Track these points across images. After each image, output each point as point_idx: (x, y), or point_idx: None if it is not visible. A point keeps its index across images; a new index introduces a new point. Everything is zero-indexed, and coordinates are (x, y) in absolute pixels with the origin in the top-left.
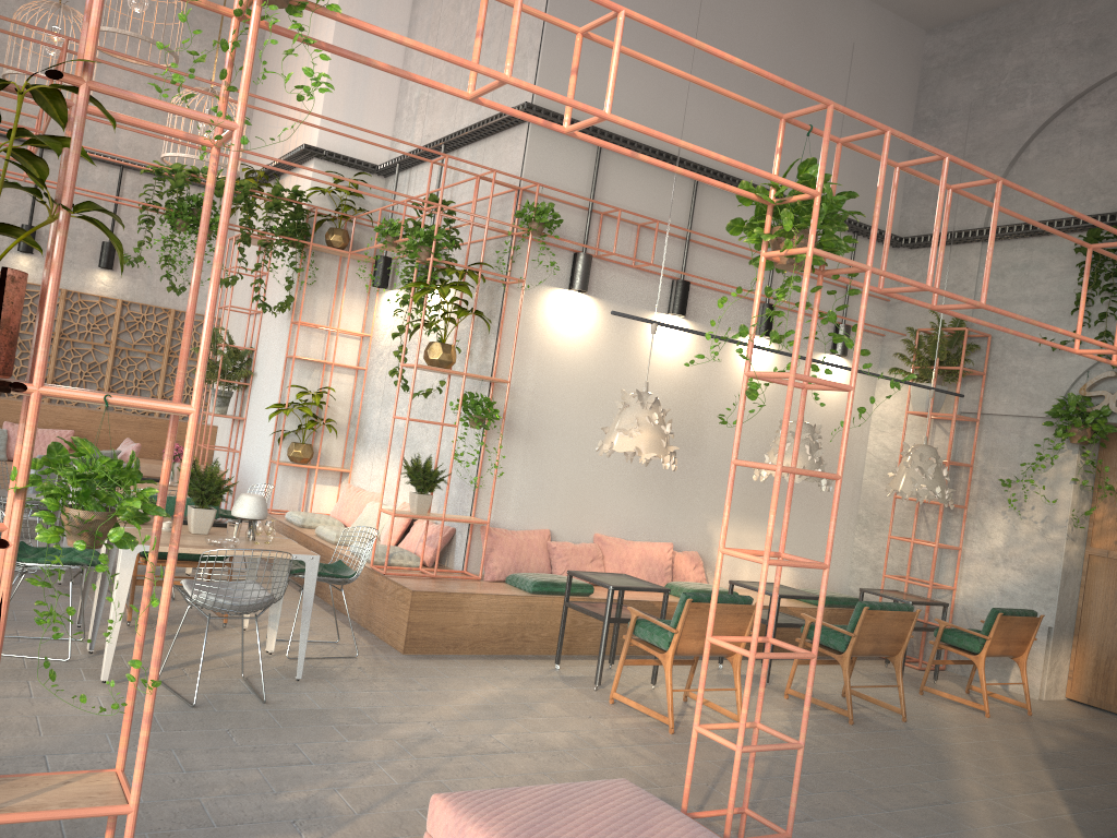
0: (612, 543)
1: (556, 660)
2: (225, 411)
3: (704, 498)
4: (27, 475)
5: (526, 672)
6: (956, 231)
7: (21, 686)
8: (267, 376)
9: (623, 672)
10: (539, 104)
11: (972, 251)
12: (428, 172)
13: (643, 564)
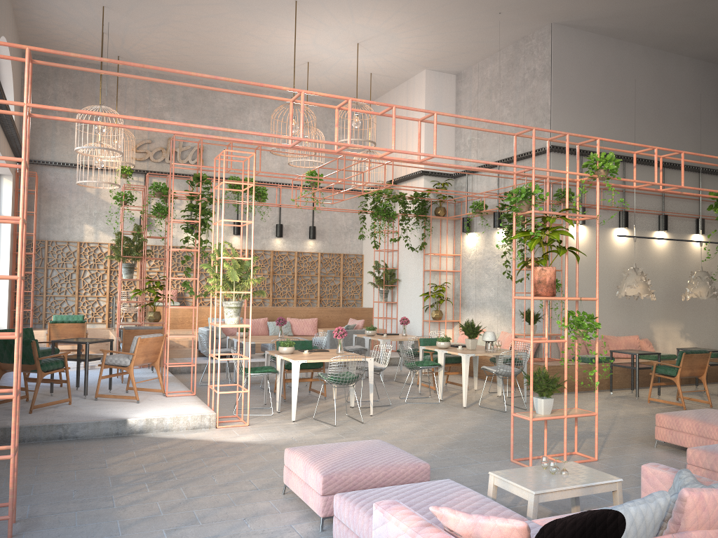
0: (610, 338)
1: (610, 390)
2: (386, 300)
3: (646, 312)
4: (567, 321)
5: (601, 396)
6: None
7: (441, 410)
8: (410, 281)
9: (639, 393)
10: (553, 143)
11: None
12: (485, 176)
13: (627, 346)
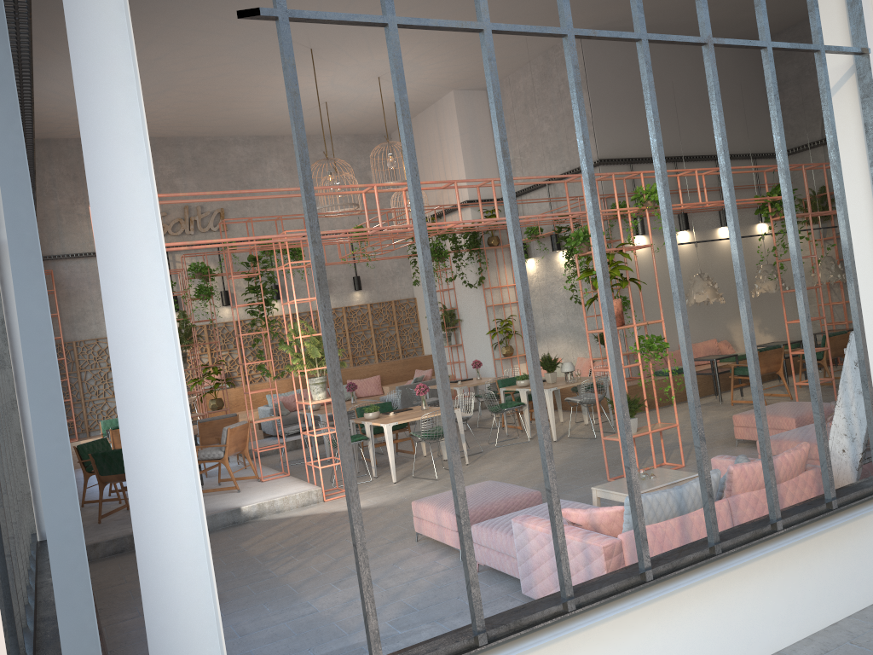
0: None
1: None
2: (451, 343)
3: (721, 313)
4: (638, 346)
5: (686, 406)
6: (807, 144)
7: (533, 448)
8: (473, 319)
9: (723, 397)
10: (600, 156)
11: (819, 151)
12: (535, 197)
13: (706, 352)
